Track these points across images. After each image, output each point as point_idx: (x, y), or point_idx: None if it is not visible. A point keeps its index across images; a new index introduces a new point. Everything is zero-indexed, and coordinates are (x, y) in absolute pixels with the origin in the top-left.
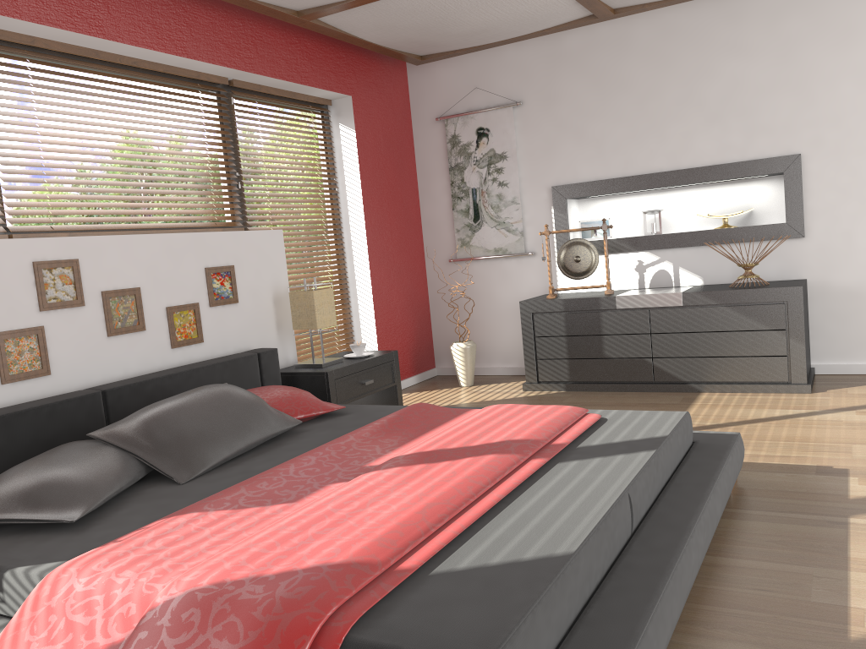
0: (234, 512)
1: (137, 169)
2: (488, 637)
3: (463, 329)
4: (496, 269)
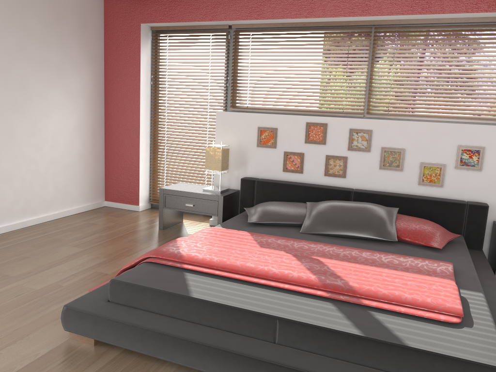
0: (250, 239)
1: (452, 83)
2: (128, 279)
3: None
4: None
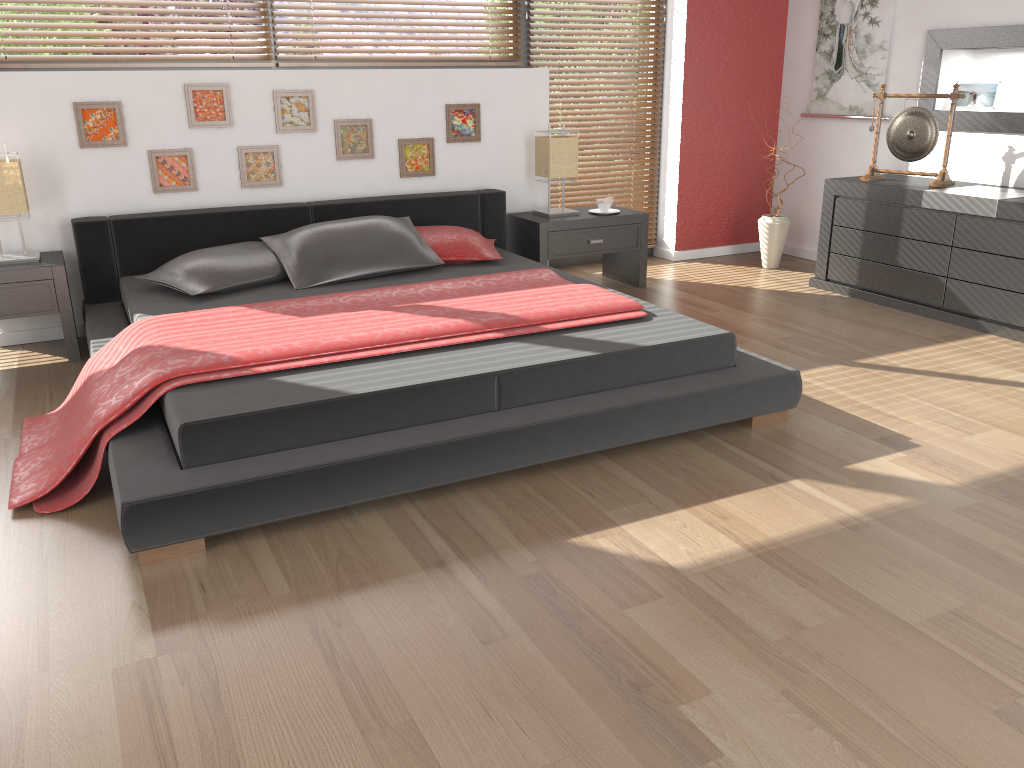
0: (263, 313)
1: (405, 1)
2: (213, 414)
3: (801, 202)
4: (848, 133)
